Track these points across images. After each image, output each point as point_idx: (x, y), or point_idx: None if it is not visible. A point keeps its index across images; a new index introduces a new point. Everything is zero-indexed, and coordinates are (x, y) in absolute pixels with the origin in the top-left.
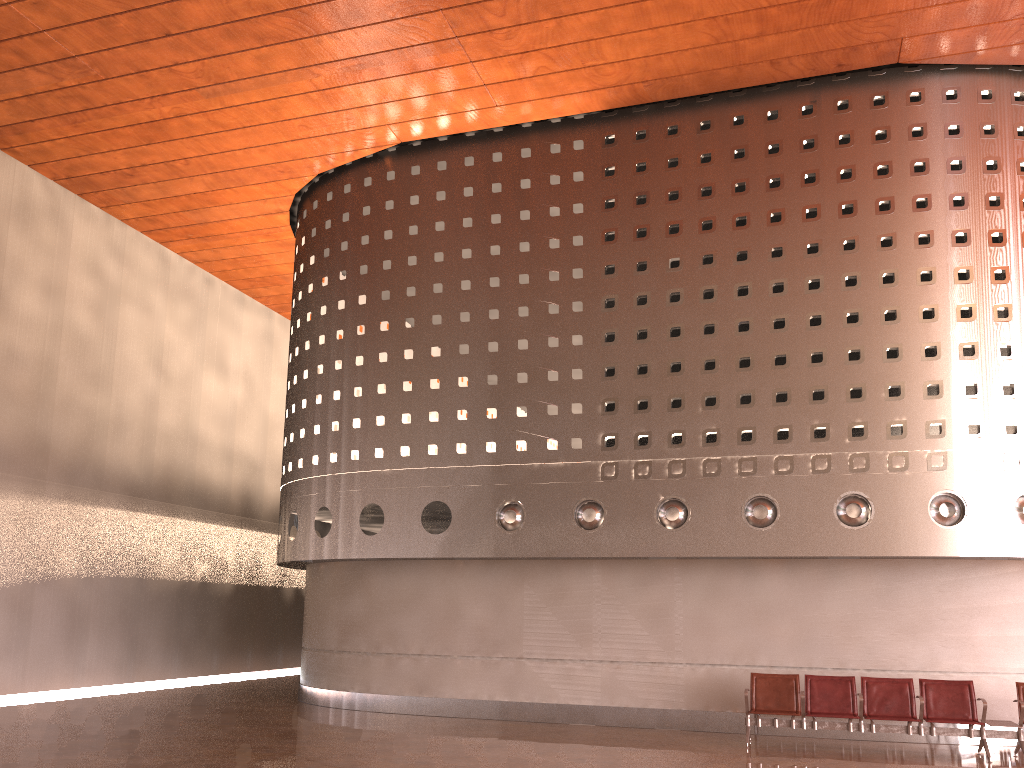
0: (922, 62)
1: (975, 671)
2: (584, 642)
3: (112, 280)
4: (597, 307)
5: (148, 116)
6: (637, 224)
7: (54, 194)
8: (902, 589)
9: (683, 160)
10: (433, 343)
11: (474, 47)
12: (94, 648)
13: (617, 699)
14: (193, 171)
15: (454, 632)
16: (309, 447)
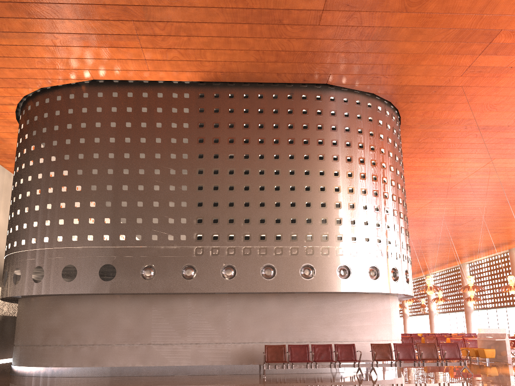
0: (335, 85)
1: (352, 340)
2: (183, 334)
3: None
4: (194, 173)
5: None
6: (214, 136)
7: None
8: (325, 306)
9: (236, 110)
10: (108, 183)
11: (145, 41)
12: None
13: (199, 362)
14: None
15: (113, 332)
16: (30, 233)
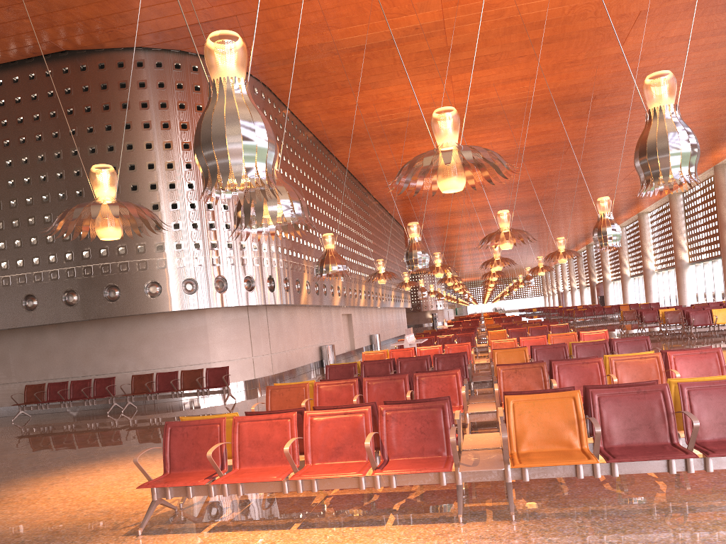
0: (79, 49)
1: (144, 369)
2: None
3: None
4: None
5: None
6: None
7: None
8: (108, 333)
9: None
10: None
11: None
12: None
13: None
14: None
15: None
16: None
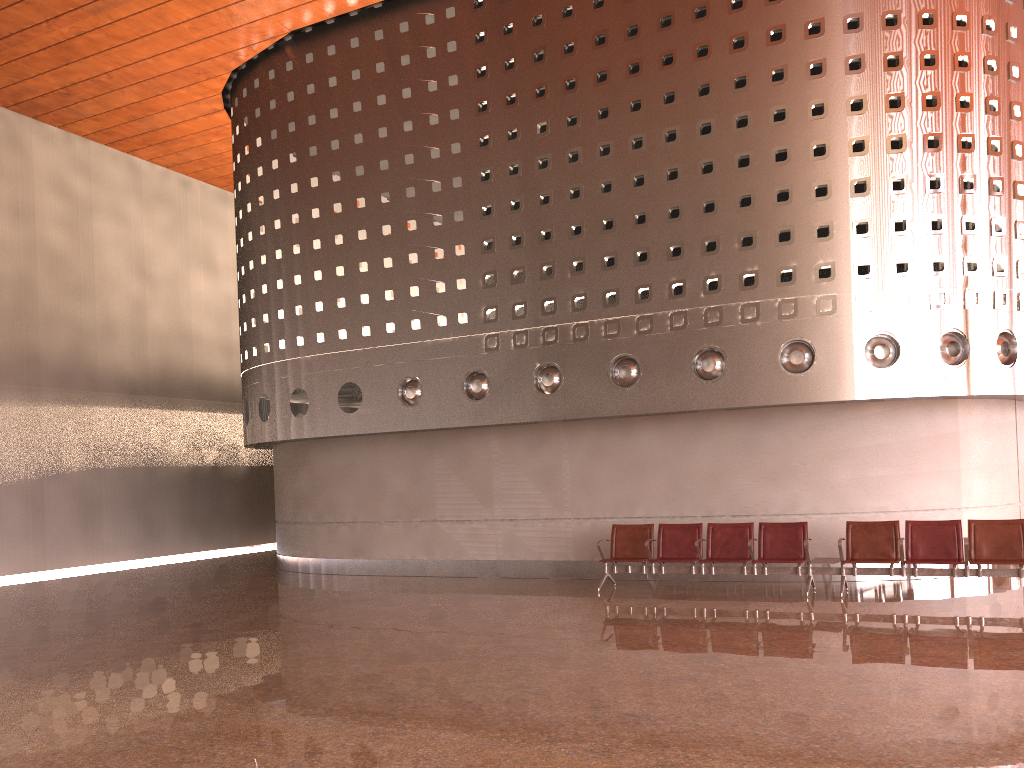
0: None
1: (833, 512)
2: (487, 504)
3: (81, 196)
4: (474, 181)
5: (53, 39)
6: (507, 91)
7: (8, 121)
8: (765, 437)
9: (546, 17)
10: (336, 231)
11: None
12: (110, 530)
13: (516, 553)
14: (119, 83)
15: (379, 501)
16: (250, 339)
